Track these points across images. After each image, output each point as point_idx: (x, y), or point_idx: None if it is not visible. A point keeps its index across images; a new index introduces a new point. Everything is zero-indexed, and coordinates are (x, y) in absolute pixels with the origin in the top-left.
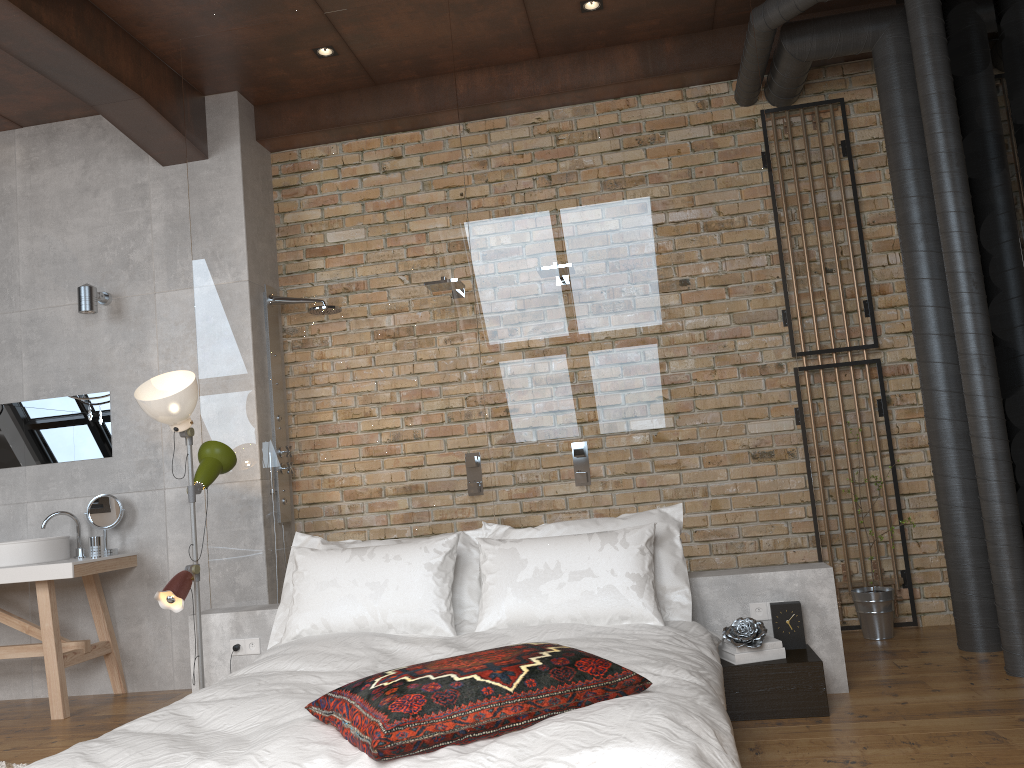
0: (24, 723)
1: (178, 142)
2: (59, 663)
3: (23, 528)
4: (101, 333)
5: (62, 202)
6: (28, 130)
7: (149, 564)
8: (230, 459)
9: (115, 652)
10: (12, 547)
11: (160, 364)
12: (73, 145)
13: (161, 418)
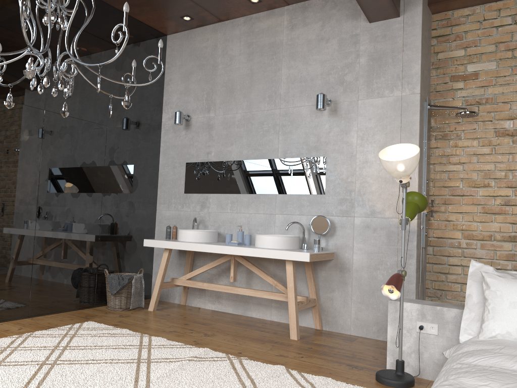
0: (276, 337)
1: (386, 5)
2: (295, 308)
3: (272, 228)
4: (323, 122)
5: (307, 47)
6: (291, 6)
7: (341, 259)
8: (424, 205)
9: (318, 305)
10: (274, 238)
11: (357, 142)
12: (316, 13)
13: (395, 173)
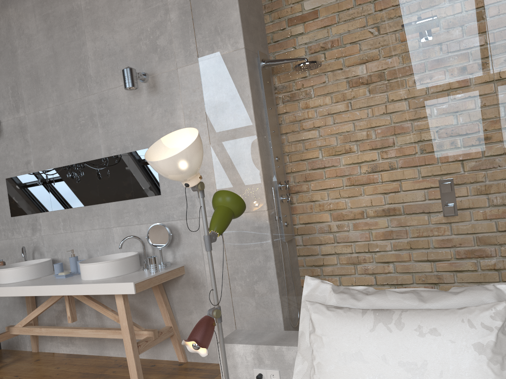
0: None
1: None
2: (134, 352)
3: (112, 245)
4: (144, 104)
5: (109, 9)
6: None
7: (192, 273)
8: (239, 206)
9: (176, 334)
10: (97, 266)
11: (186, 123)
12: None
13: (170, 177)
